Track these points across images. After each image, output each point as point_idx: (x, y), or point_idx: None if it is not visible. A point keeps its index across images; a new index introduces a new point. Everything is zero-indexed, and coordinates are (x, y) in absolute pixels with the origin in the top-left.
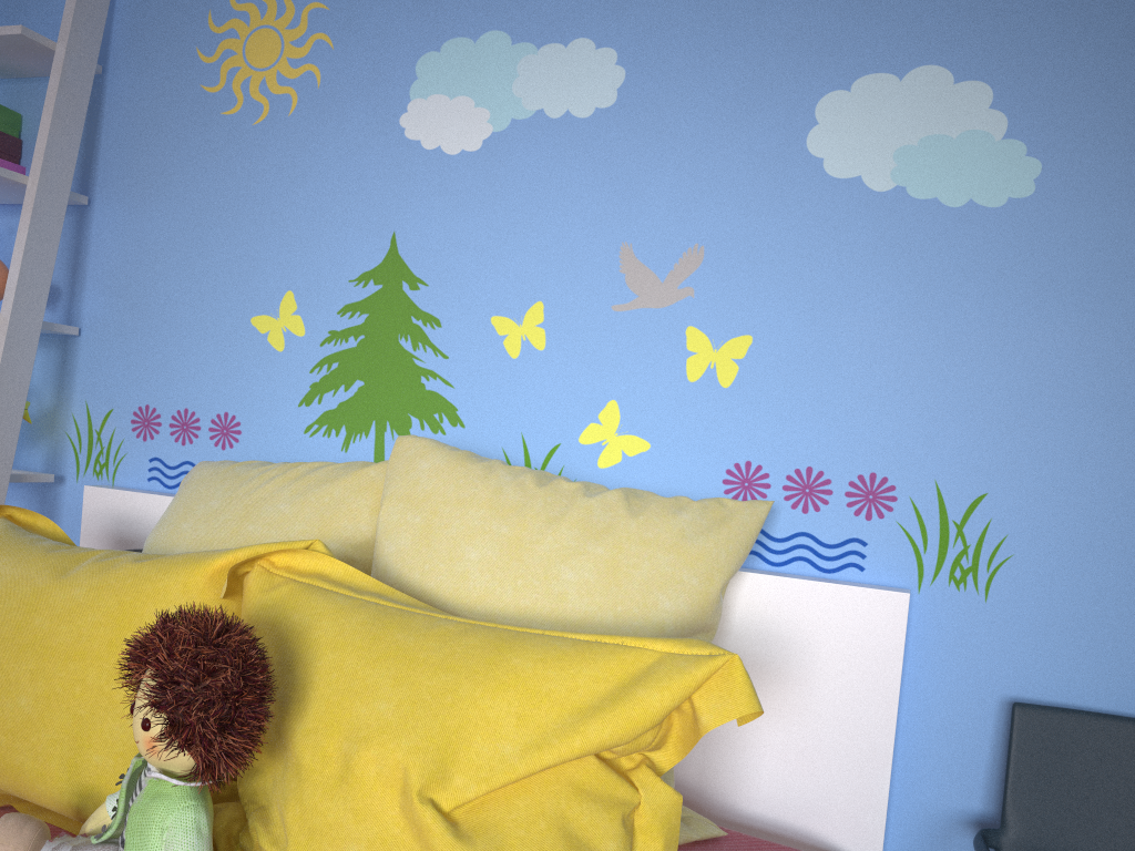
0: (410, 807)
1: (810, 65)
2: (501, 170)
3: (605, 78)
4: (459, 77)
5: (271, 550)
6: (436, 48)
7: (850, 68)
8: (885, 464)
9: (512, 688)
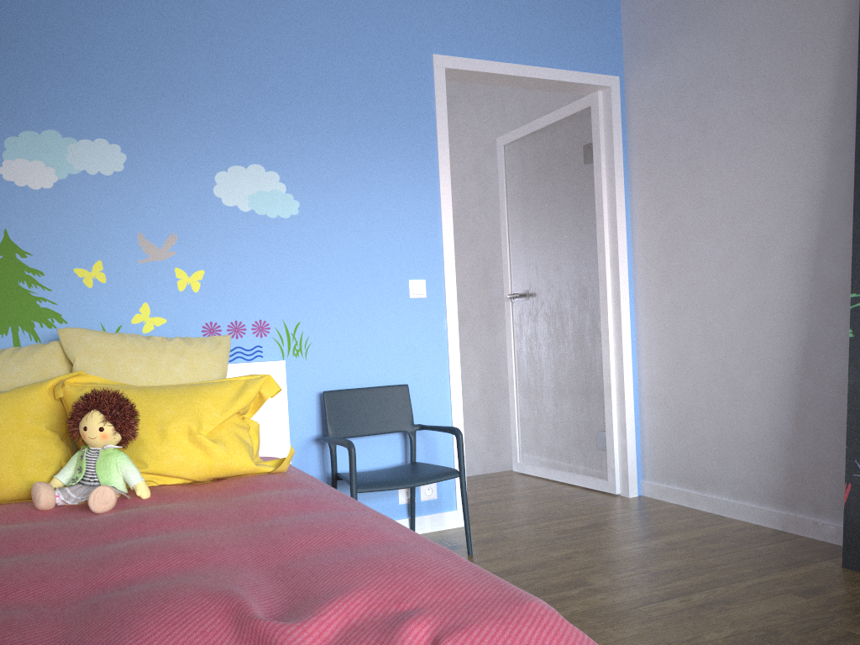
0: (195, 437)
1: (210, 160)
2: (67, 198)
3: (116, 158)
4: (33, 150)
5: (66, 377)
6: (15, 134)
7: (226, 162)
8: (264, 316)
9: (208, 397)
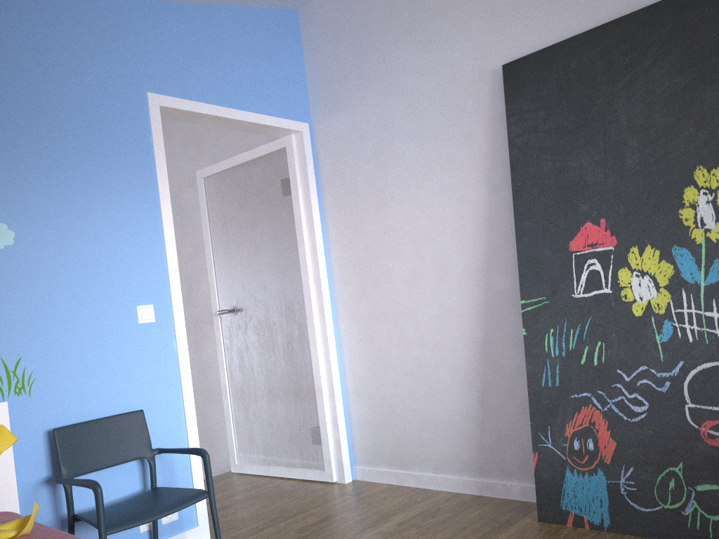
0: None
1: None
2: None
3: None
4: None
5: None
6: None
7: None
8: None
9: None
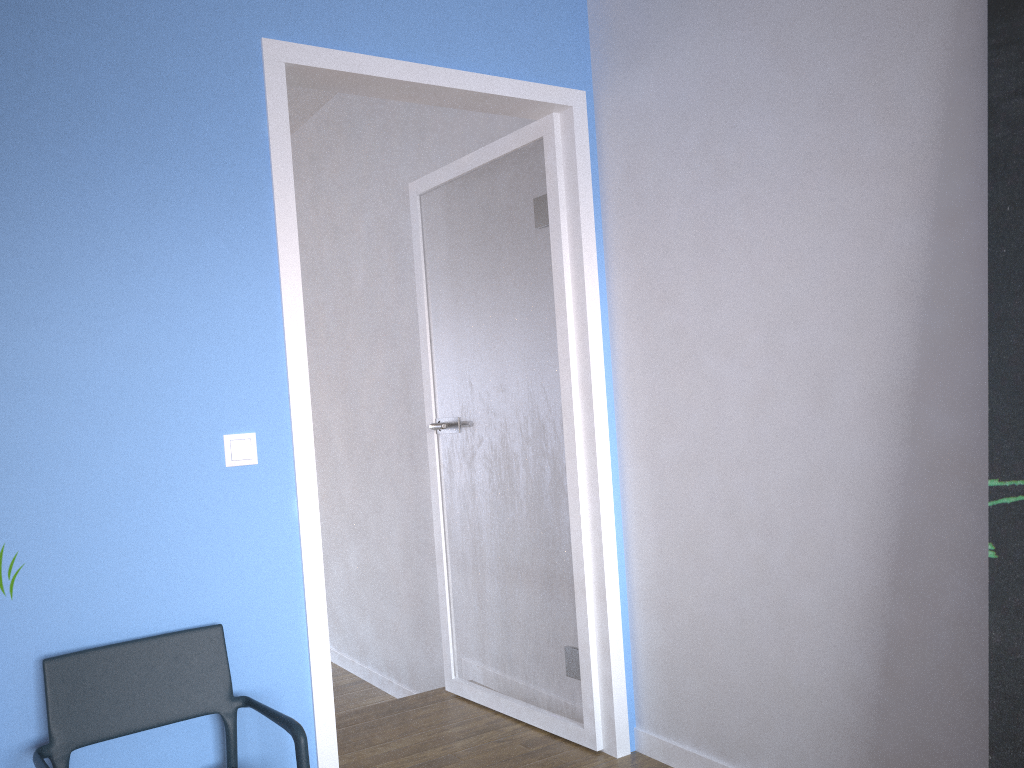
0: None
1: None
2: None
3: None
4: None
5: None
6: None
7: None
8: None
9: None
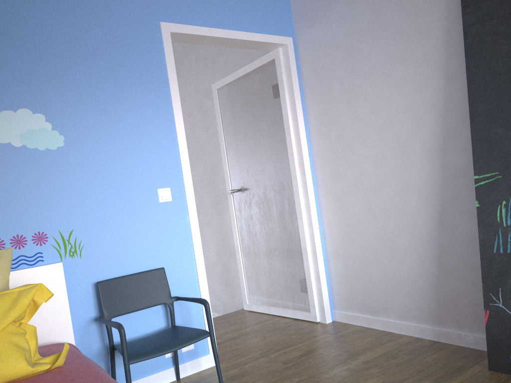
0: None
1: None
2: None
3: None
4: None
5: None
6: None
7: None
8: (42, 228)
9: None
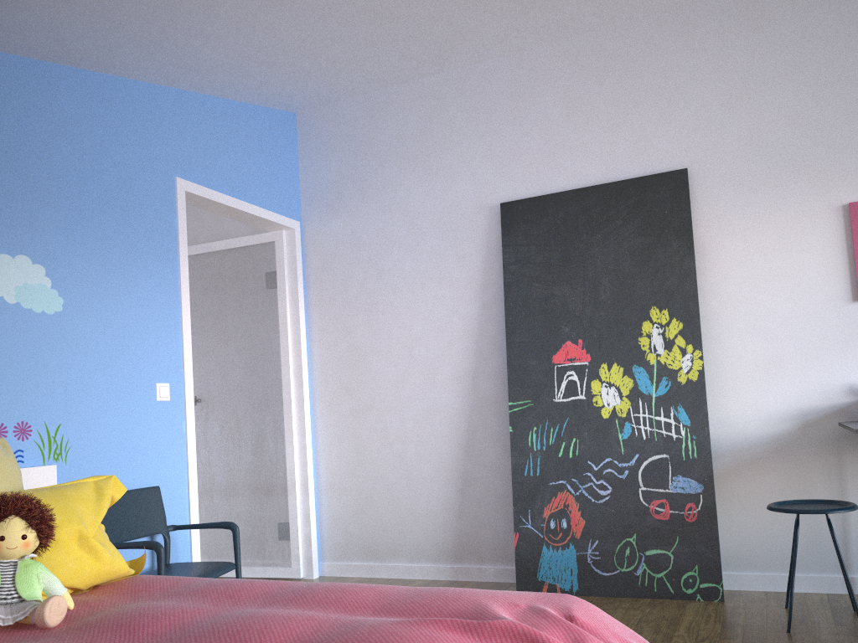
0: (87, 541)
1: None
2: None
3: None
4: None
5: None
6: None
7: None
8: (26, 417)
9: (78, 500)
